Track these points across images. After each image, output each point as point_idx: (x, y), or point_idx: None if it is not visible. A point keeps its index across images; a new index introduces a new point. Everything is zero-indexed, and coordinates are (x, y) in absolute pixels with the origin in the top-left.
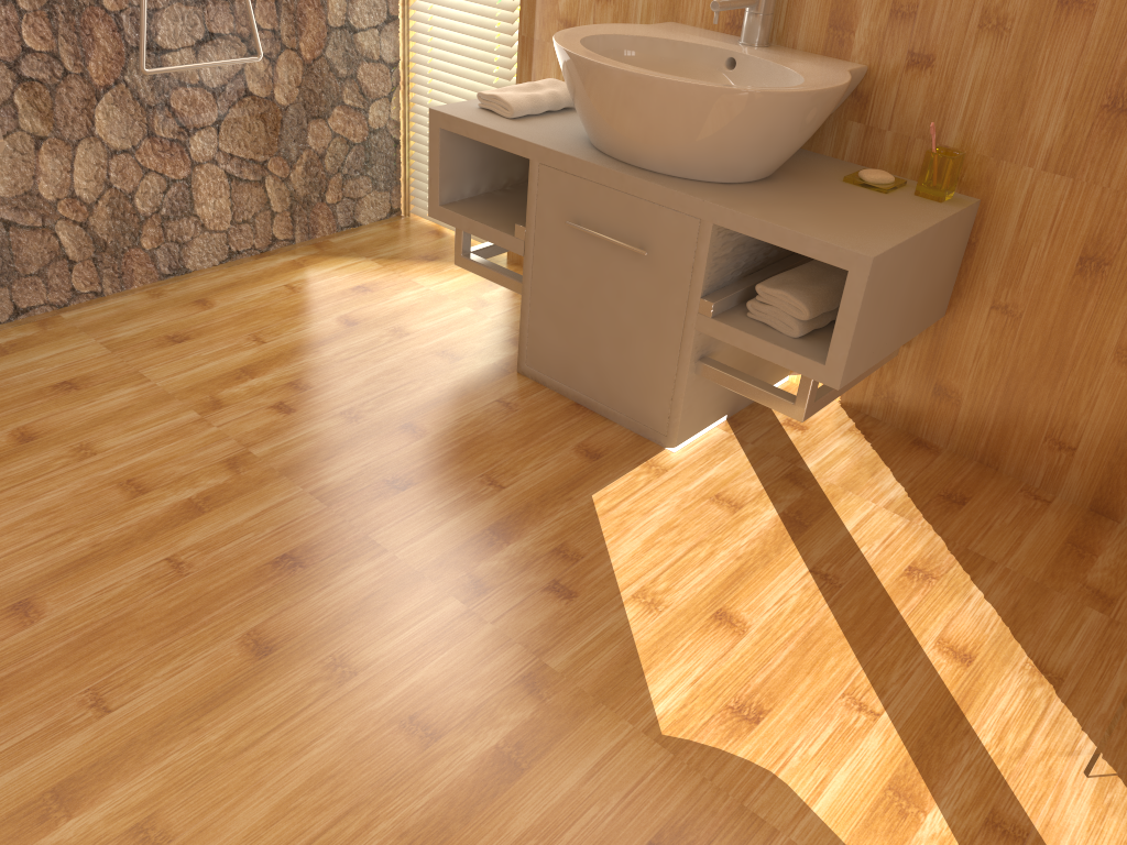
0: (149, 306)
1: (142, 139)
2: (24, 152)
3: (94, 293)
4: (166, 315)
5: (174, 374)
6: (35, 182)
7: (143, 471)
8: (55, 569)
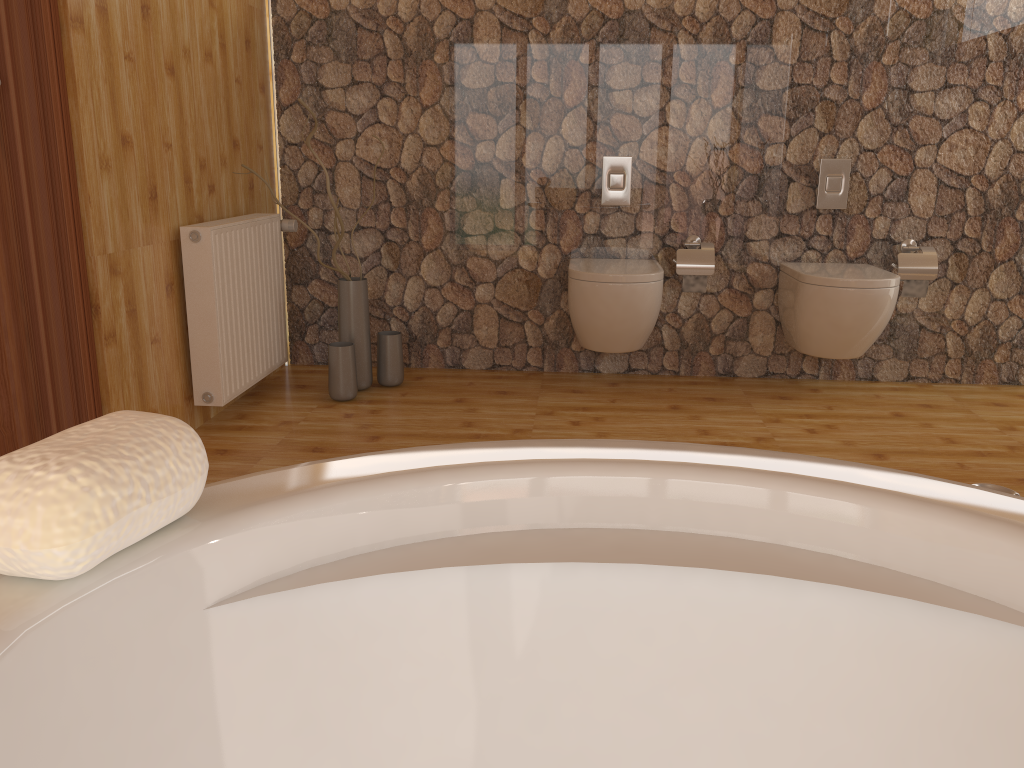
0: (986, 391)
1: (1014, 293)
2: (943, 288)
3: (954, 378)
4: (996, 396)
5: (990, 415)
6: (944, 305)
7: (956, 437)
8: (897, 450)
